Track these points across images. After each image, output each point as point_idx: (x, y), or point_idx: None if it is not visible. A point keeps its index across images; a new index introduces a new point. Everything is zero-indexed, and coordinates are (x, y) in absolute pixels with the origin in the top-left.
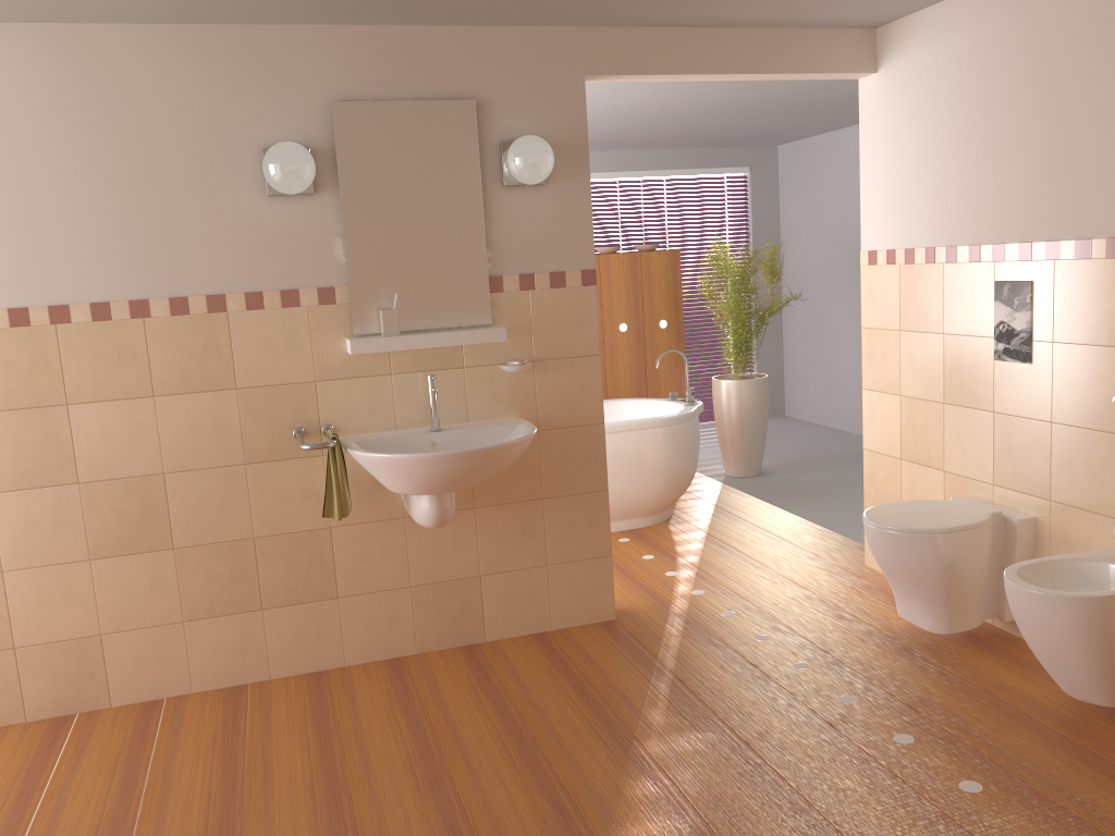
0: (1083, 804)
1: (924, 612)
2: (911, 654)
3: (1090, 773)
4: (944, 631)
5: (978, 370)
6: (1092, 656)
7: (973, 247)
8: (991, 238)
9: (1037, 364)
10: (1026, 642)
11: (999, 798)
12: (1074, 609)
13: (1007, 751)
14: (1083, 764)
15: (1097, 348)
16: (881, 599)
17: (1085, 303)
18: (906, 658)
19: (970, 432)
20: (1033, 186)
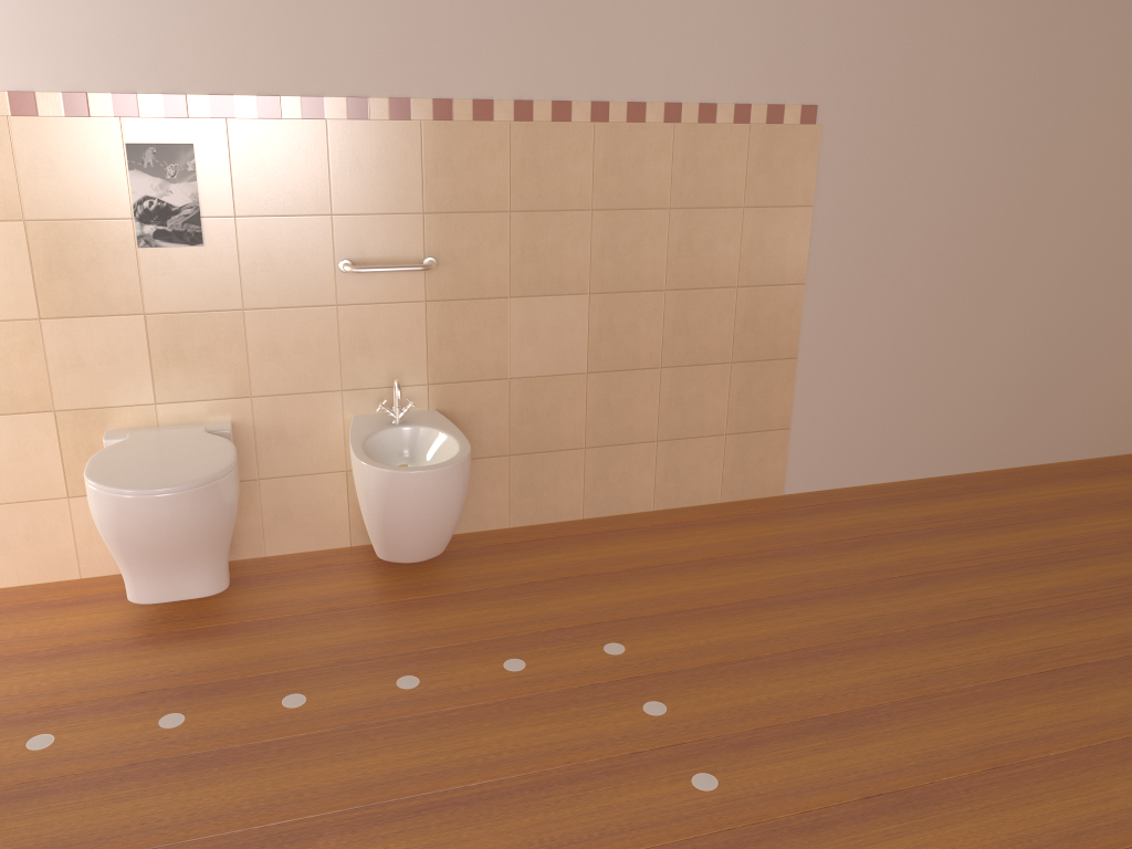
0: (556, 618)
1: (208, 574)
2: (208, 632)
3: (508, 602)
4: (227, 585)
5: (107, 265)
6: (462, 508)
7: (74, 95)
8: (107, 85)
9: (213, 245)
10: (238, 562)
11: (538, 655)
12: (465, 469)
13: (457, 629)
14: (492, 600)
15: (300, 219)
16: (19, 616)
17: (278, 169)
18: (214, 637)
19: (103, 348)
20: (179, 22)
